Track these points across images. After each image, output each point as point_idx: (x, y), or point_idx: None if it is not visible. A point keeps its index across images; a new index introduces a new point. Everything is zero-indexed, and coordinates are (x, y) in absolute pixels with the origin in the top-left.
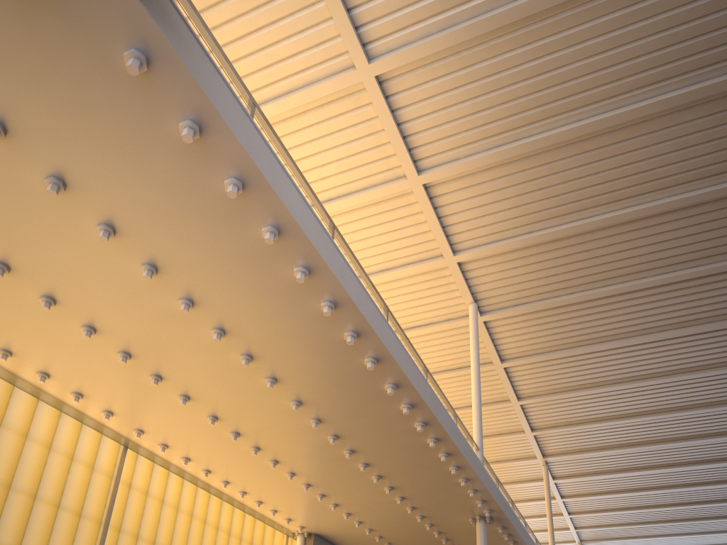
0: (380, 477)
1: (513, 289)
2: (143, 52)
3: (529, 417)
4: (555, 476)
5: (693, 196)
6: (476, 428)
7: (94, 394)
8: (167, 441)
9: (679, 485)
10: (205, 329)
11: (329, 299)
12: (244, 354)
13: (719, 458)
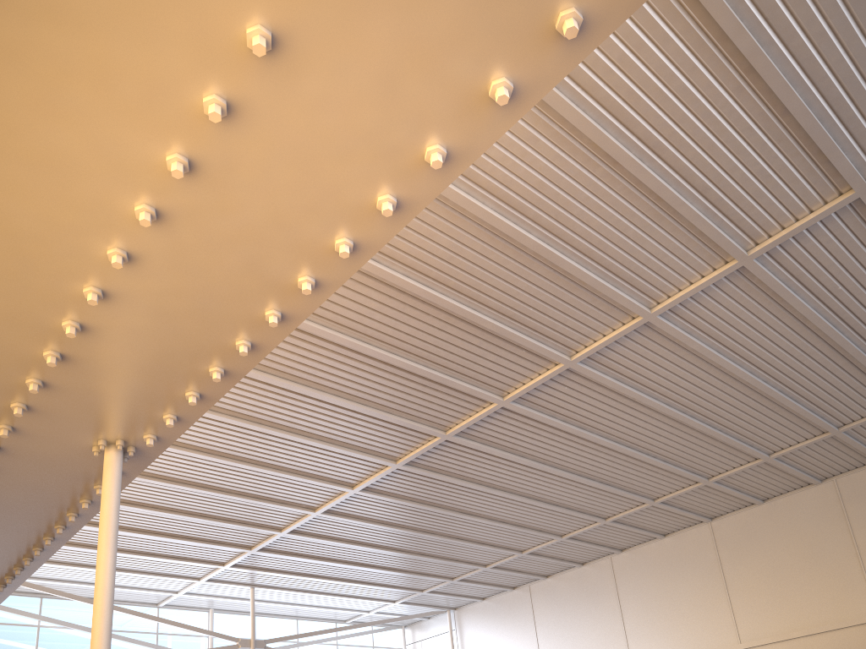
0: (103, 296)
1: None
2: None
3: None
4: None
5: (452, 190)
6: None
7: None
8: None
9: None
10: None
11: None
12: None
13: (182, 479)
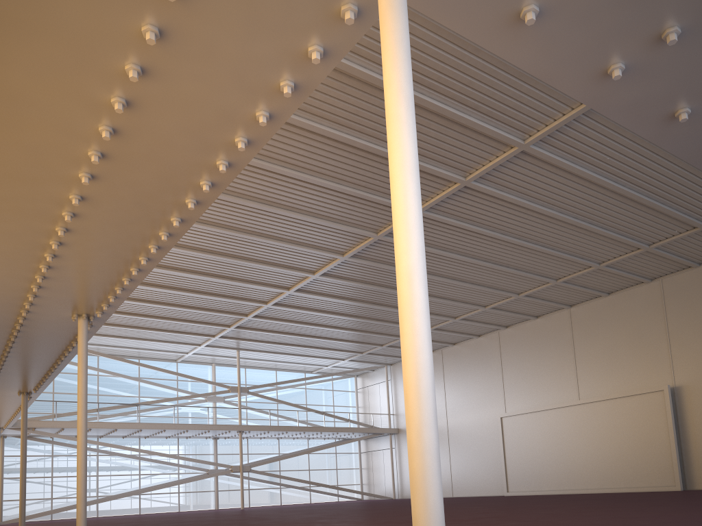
0: (49, 268)
1: None
2: (357, 12)
3: None
4: None
5: (295, 119)
6: None
7: None
8: None
9: (128, 298)
10: (98, 122)
11: (230, 161)
12: (99, 151)
13: (171, 286)
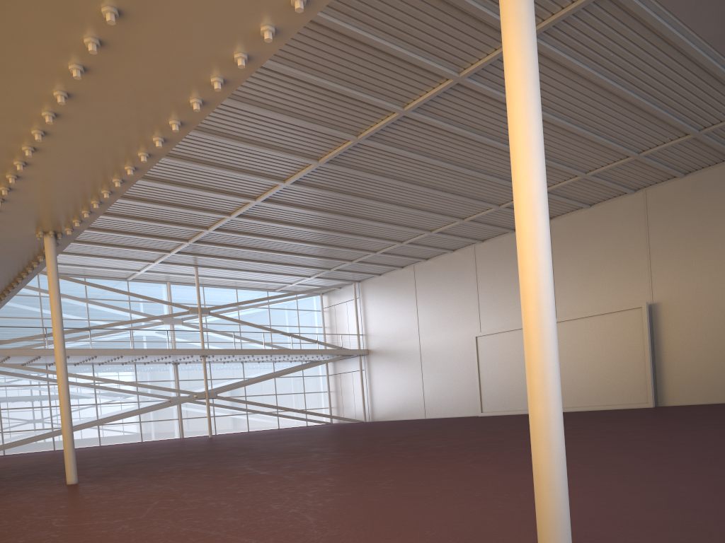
0: (18, 178)
1: None
2: None
3: None
4: None
5: None
6: None
7: None
8: None
9: None
10: (102, 1)
11: (250, 54)
12: (97, 39)
13: (123, 195)
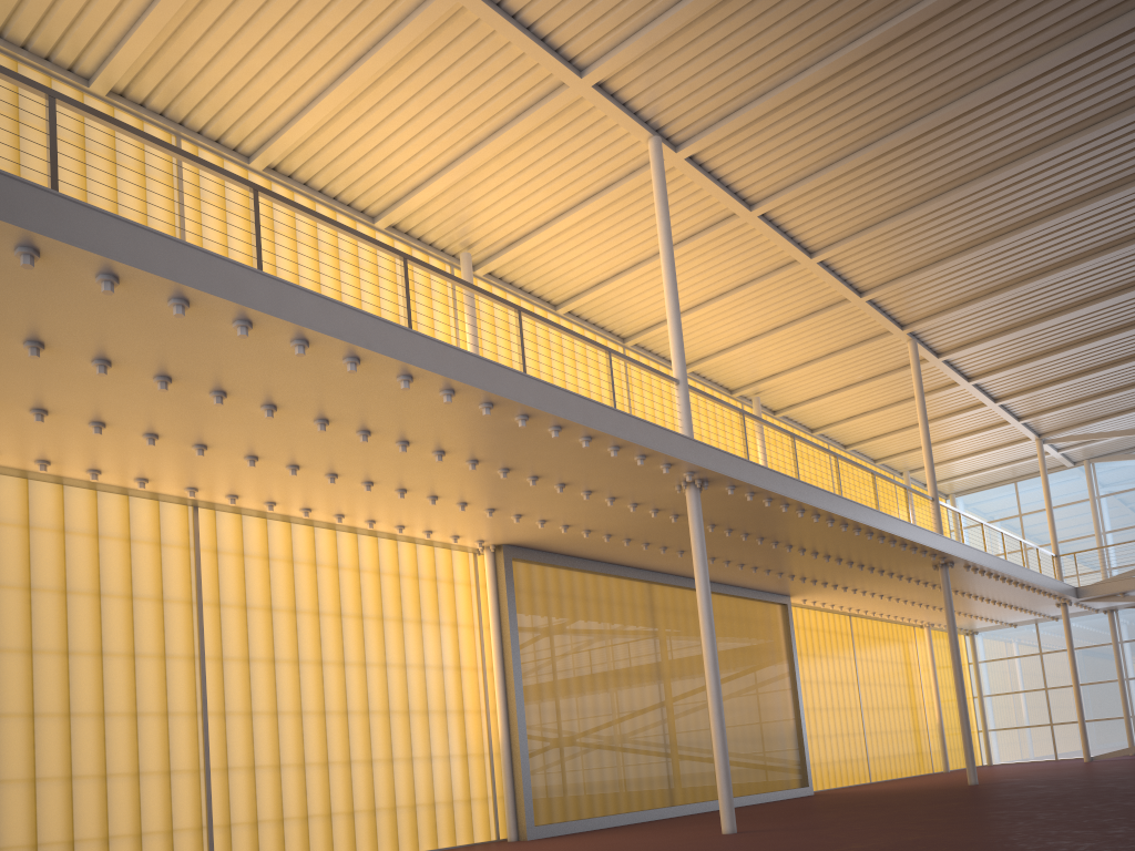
0: (507, 470)
1: (706, 96)
2: None
3: (846, 276)
4: (940, 351)
5: None
6: (673, 351)
7: (108, 466)
8: (231, 491)
9: None
10: (147, 380)
11: (236, 318)
12: (212, 391)
13: None
